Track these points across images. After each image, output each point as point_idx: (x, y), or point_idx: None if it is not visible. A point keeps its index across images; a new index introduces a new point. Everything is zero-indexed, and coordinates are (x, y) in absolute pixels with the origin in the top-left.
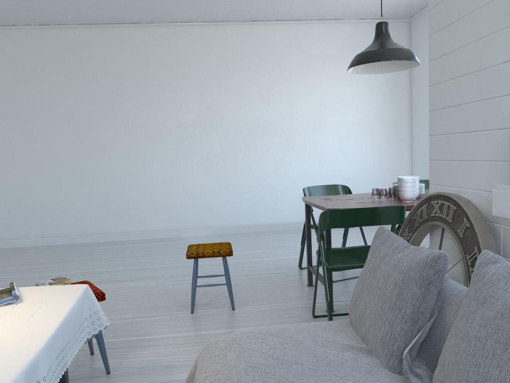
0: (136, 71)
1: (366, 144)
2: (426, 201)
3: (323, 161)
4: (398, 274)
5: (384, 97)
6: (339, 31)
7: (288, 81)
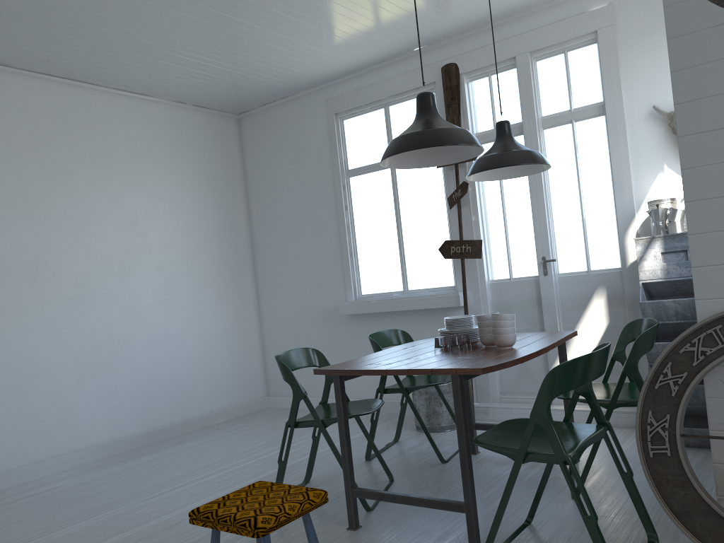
0: None
1: (202, 294)
2: (714, 322)
3: (143, 326)
4: None
5: (218, 222)
6: (151, 114)
7: (73, 183)
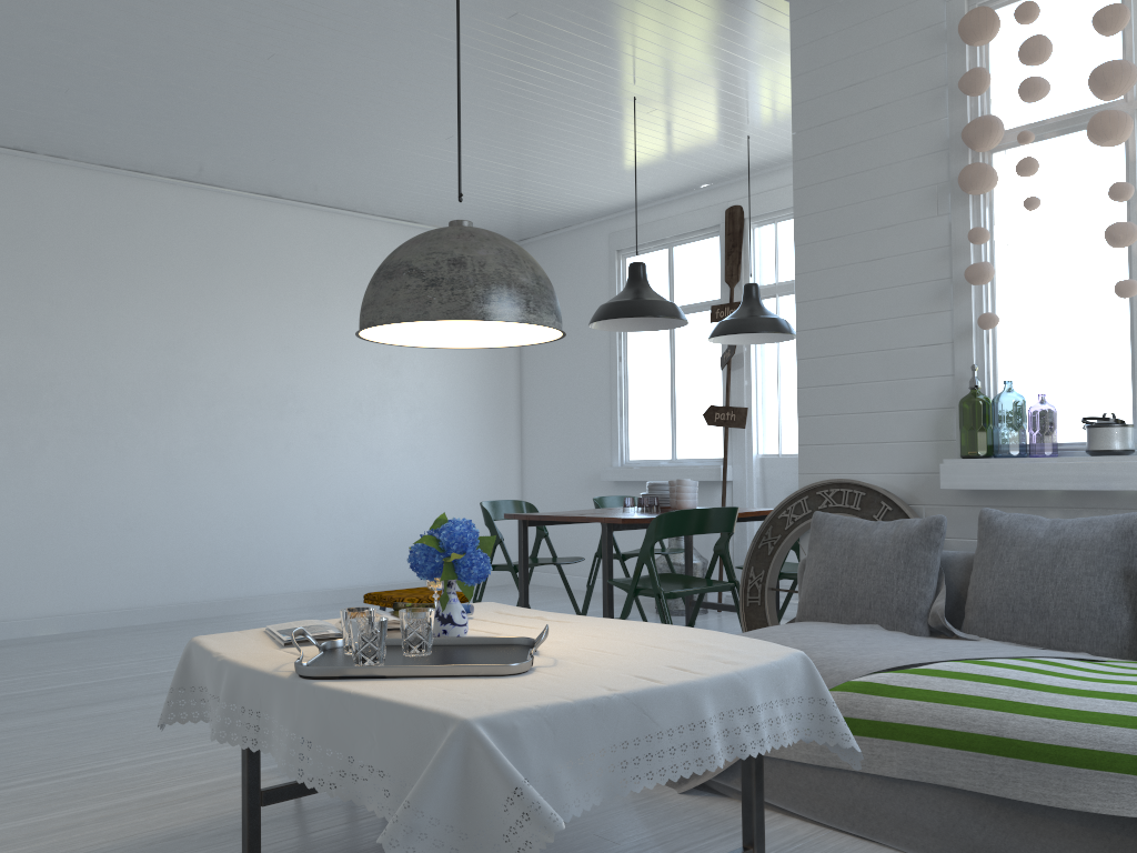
0: (15, 253)
1: (455, 443)
2: (804, 493)
3: (387, 472)
4: (896, 544)
5: (482, 365)
6: None
7: (329, 316)
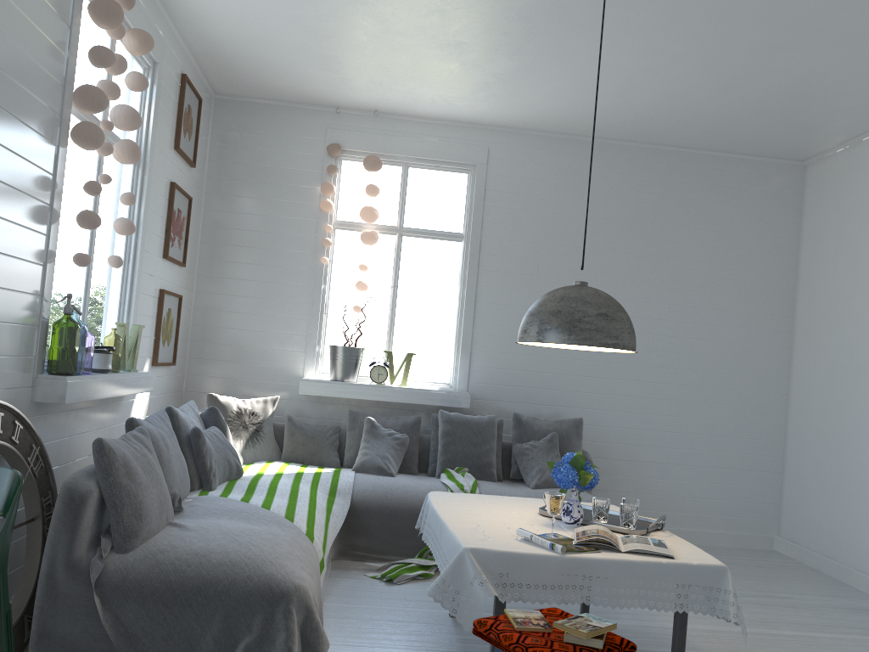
0: None
1: None
2: None
3: None
4: (154, 454)
5: None
6: None
7: None
